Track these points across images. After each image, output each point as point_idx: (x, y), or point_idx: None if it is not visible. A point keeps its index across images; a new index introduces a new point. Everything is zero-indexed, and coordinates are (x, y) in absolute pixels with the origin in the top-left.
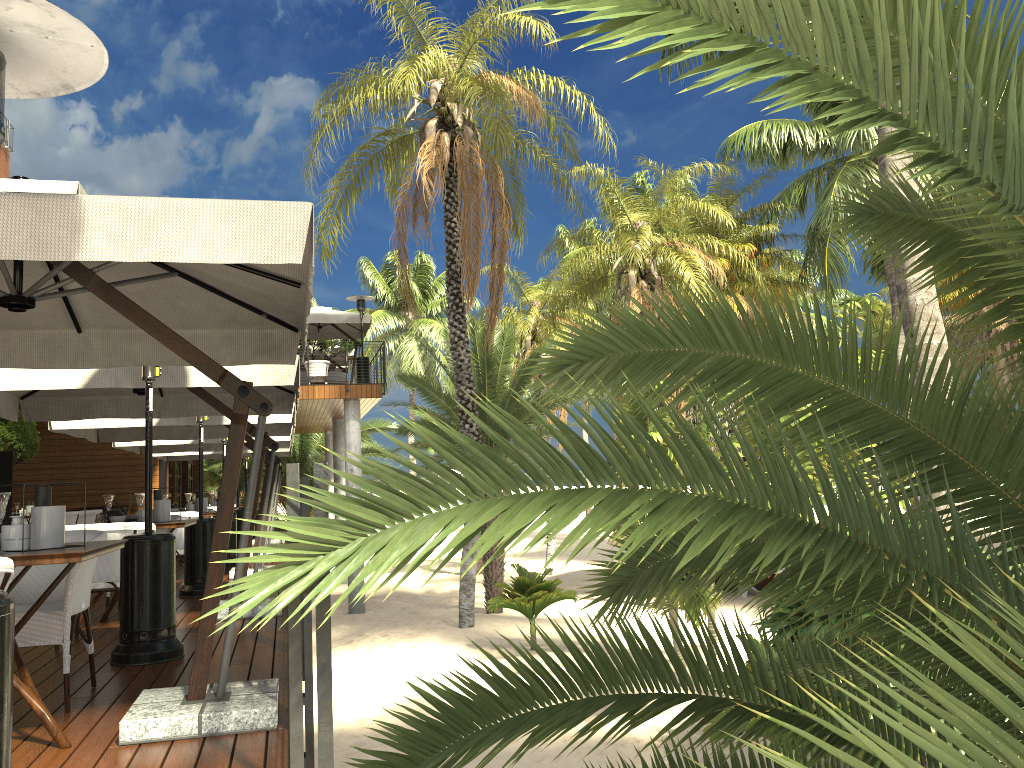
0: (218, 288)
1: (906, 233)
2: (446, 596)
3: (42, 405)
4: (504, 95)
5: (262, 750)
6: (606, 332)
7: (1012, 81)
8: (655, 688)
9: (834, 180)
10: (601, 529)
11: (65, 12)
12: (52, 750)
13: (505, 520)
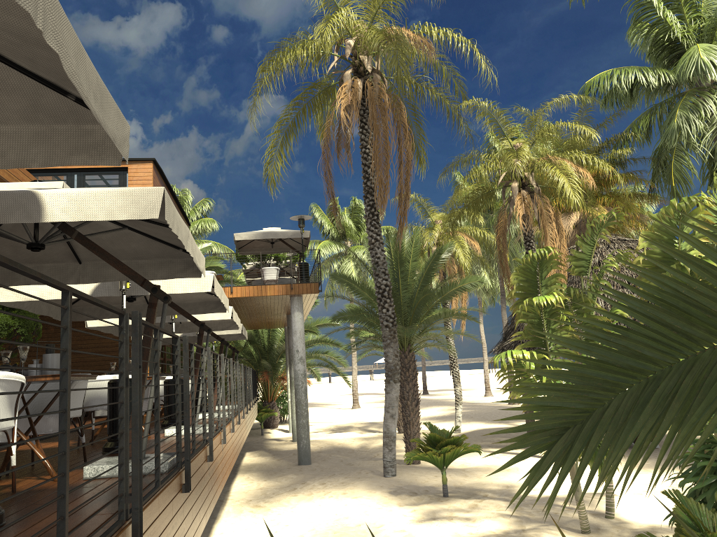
0: None
1: None
2: (376, 450)
3: None
4: (402, 38)
5: None
6: None
7: None
8: (559, 535)
9: (676, 108)
10: None
11: None
12: None
13: None
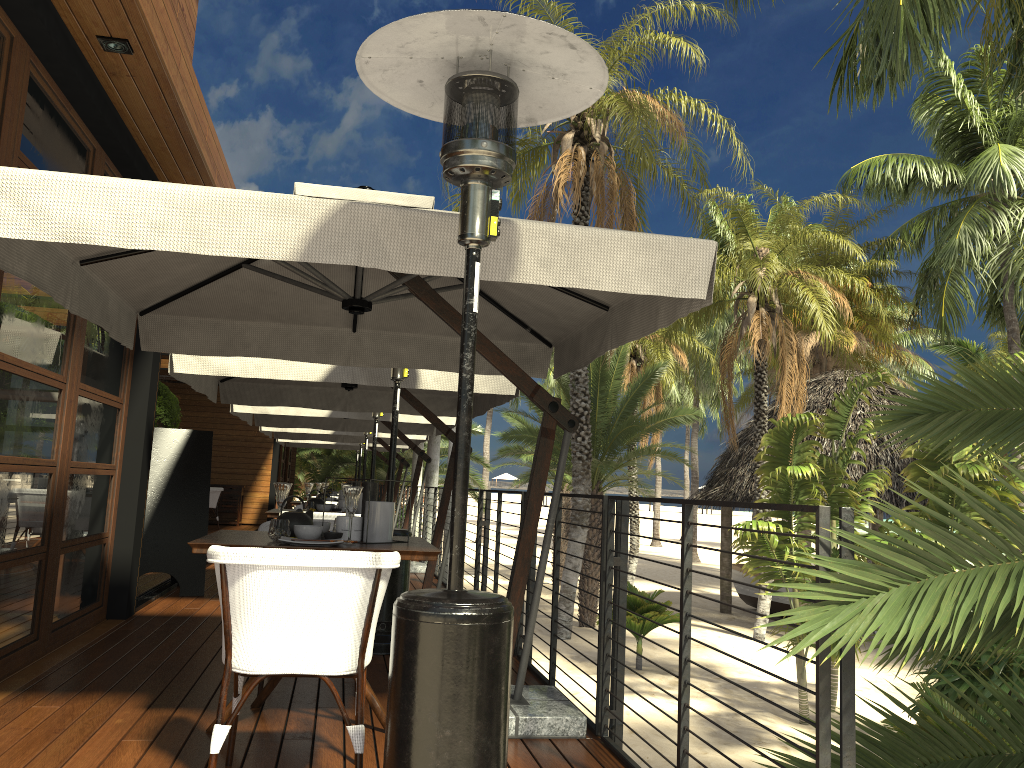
0: (498, 301)
1: None
2: None
3: (238, 389)
4: (650, 115)
5: (592, 759)
6: (969, 386)
7: None
8: (775, 723)
9: (960, 220)
10: None
11: (598, 59)
12: (382, 735)
13: None
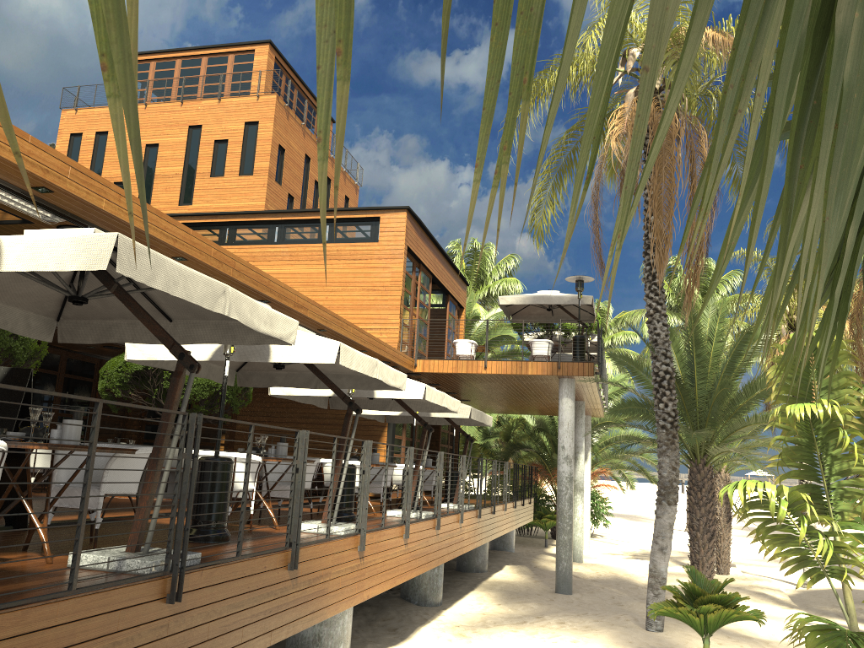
0: None
1: None
2: (668, 592)
3: (74, 327)
4: None
5: None
6: None
7: None
8: None
9: None
10: None
11: None
12: None
13: None
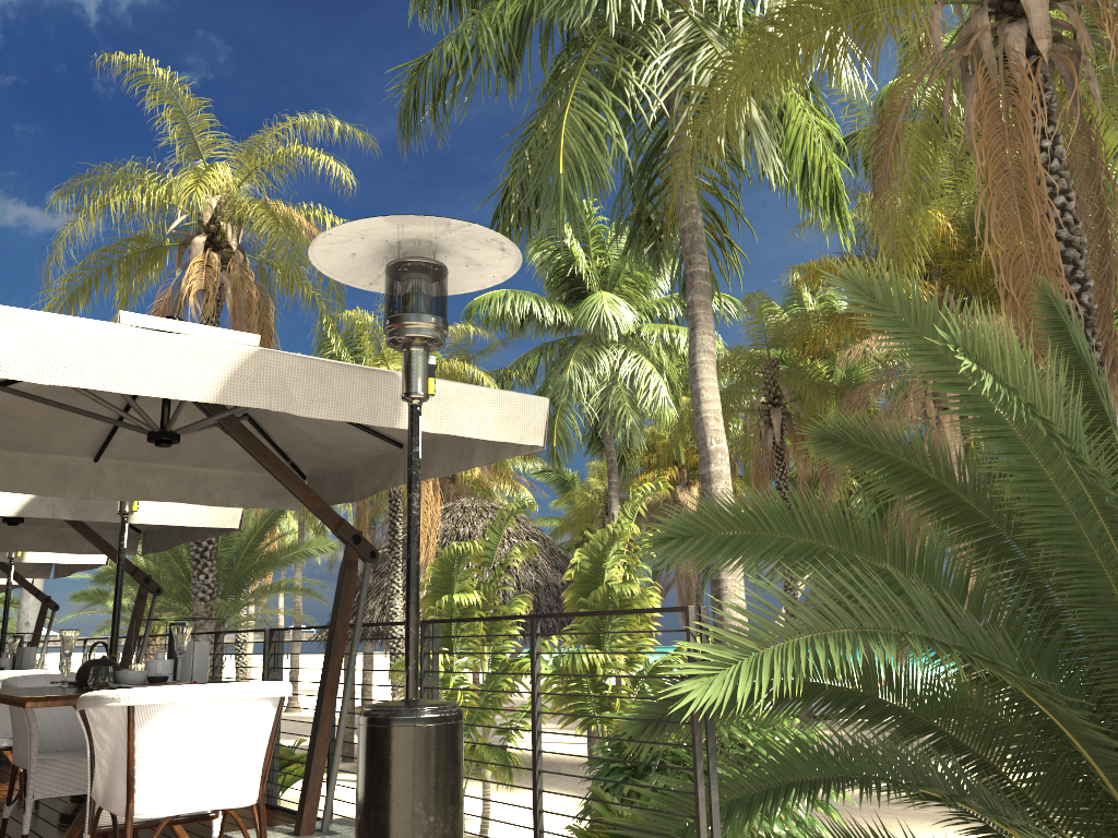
0: (270, 433)
1: (867, 459)
2: None
3: None
4: (299, 230)
5: None
6: (710, 516)
7: (1080, 416)
8: None
9: (570, 357)
10: (918, 651)
11: (516, 260)
12: None
13: (836, 647)
